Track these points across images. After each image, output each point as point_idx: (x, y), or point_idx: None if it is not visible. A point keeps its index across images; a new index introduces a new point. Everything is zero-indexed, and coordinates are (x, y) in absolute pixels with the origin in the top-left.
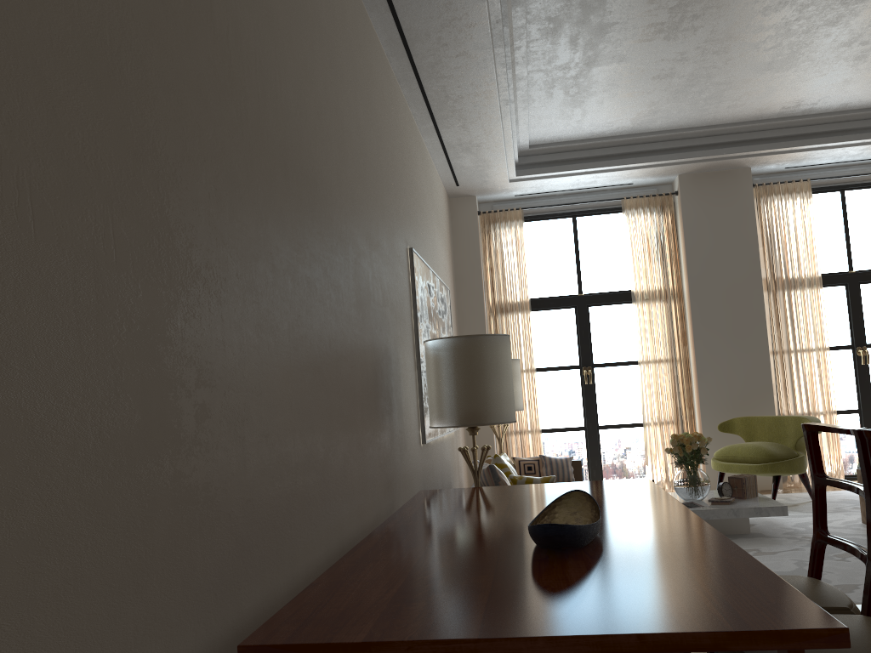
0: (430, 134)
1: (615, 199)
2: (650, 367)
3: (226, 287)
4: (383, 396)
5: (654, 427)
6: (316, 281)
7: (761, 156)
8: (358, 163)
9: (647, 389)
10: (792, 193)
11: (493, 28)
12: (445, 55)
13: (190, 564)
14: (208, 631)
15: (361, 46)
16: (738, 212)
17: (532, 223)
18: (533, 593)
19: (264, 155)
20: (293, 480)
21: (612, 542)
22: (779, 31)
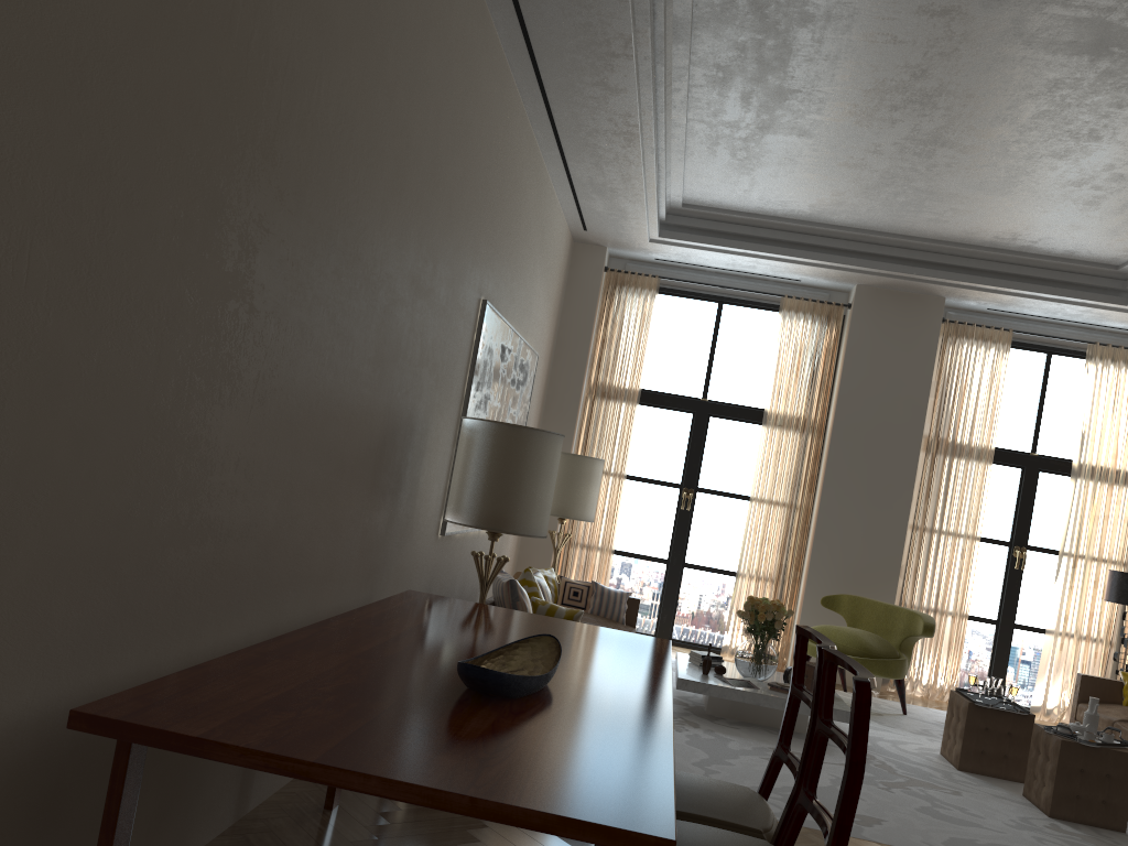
0: (556, 164)
1: (774, 294)
2: (762, 508)
3: (174, 325)
4: (389, 471)
5: (748, 581)
6: (316, 327)
7: (959, 287)
8: (423, 193)
9: (752, 534)
10: (987, 341)
11: (640, 64)
12: (579, 80)
13: (46, 614)
14: (54, 688)
15: (468, 51)
16: (916, 348)
17: (669, 297)
18: (412, 733)
19: (271, 179)
20: (219, 548)
21: (550, 702)
22: (995, 149)
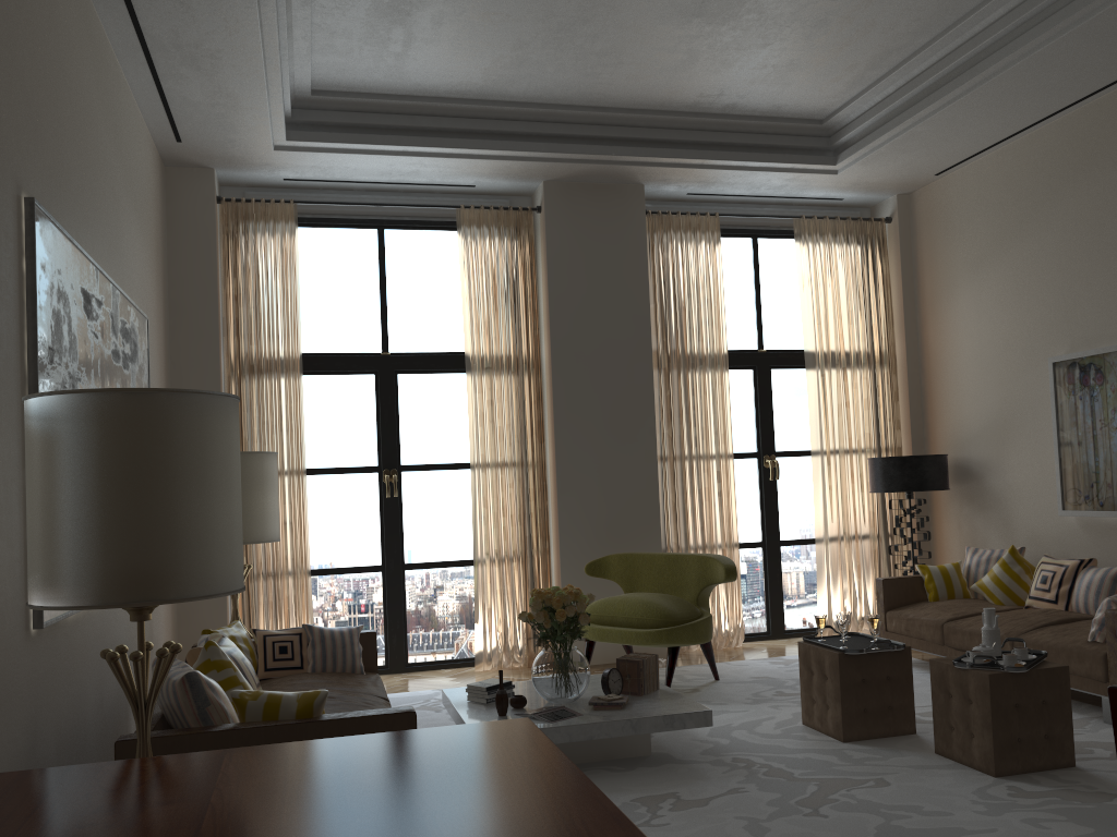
0: (114, 8)
1: (447, 206)
2: (489, 474)
3: None
4: None
5: (491, 567)
6: None
7: (663, 166)
8: None
9: (483, 508)
10: (695, 230)
11: None
12: None
13: None
14: None
15: None
16: (625, 248)
17: (312, 230)
18: None
19: None
20: None
21: None
22: None
